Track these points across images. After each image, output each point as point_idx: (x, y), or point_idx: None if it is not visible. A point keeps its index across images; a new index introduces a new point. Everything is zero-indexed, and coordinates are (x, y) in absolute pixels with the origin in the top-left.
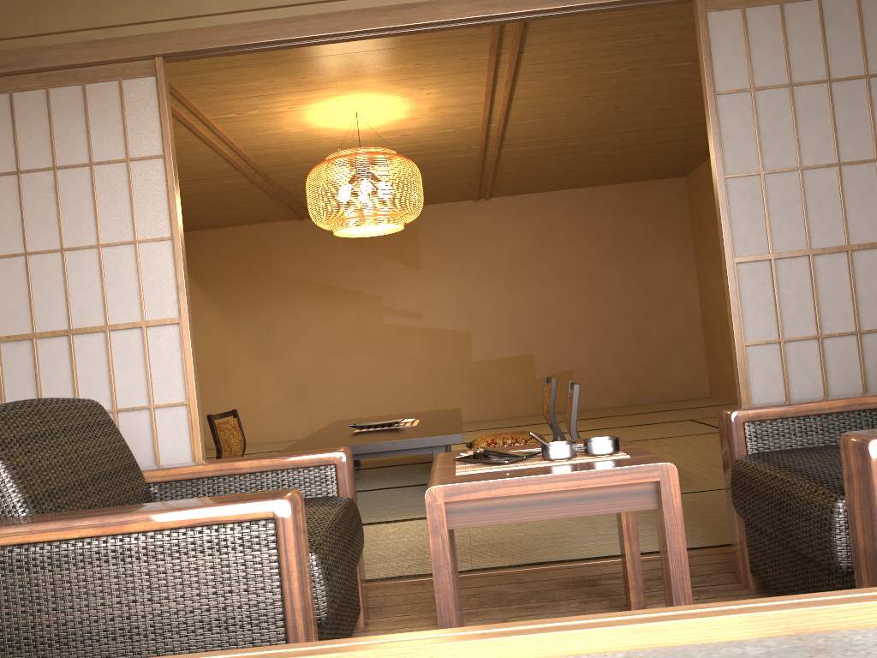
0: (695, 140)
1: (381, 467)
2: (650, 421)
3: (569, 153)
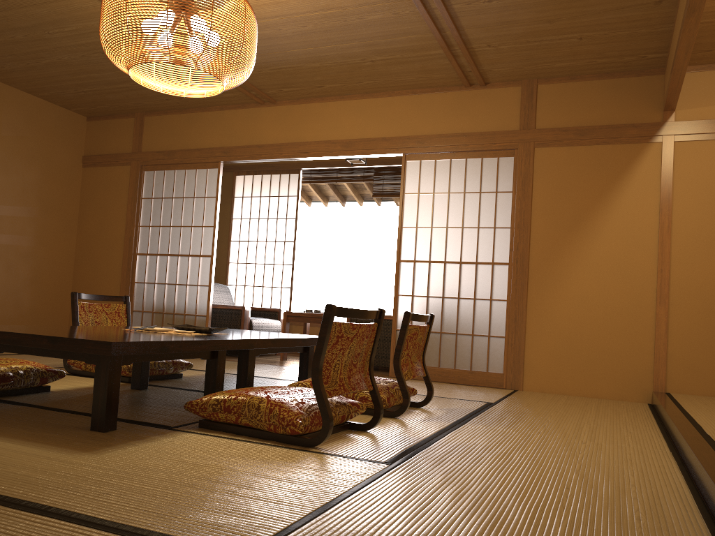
0: None
1: None
2: None
3: None
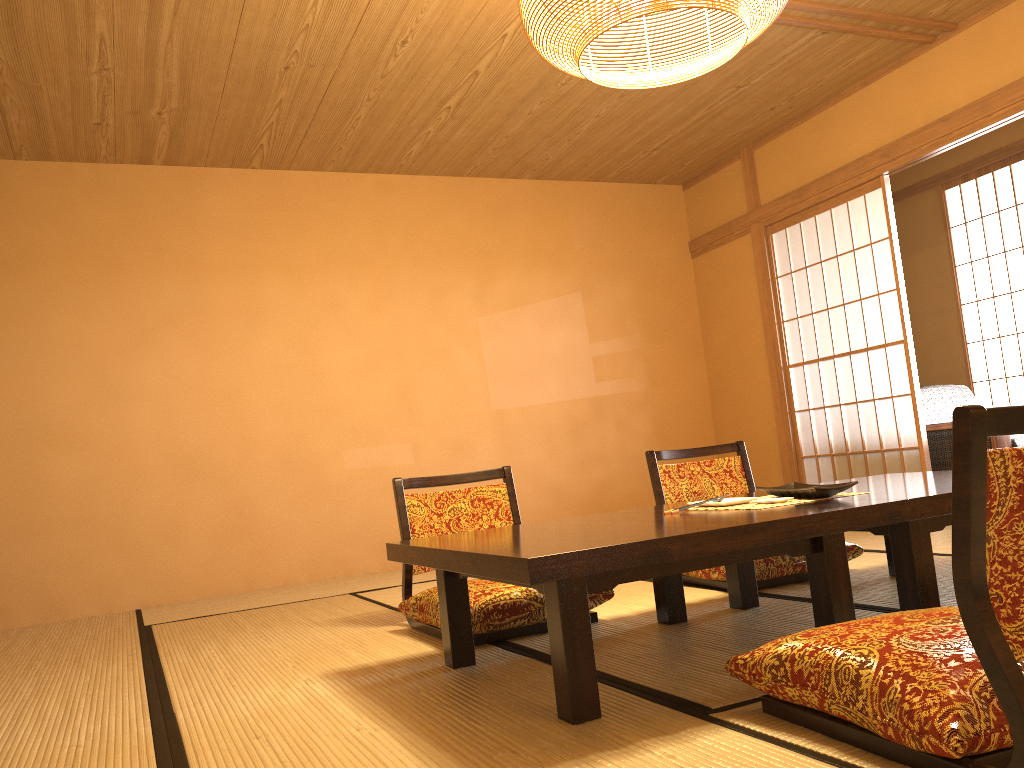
0: (24, 133)
1: (610, 681)
2: (83, 644)
3: (6, 18)
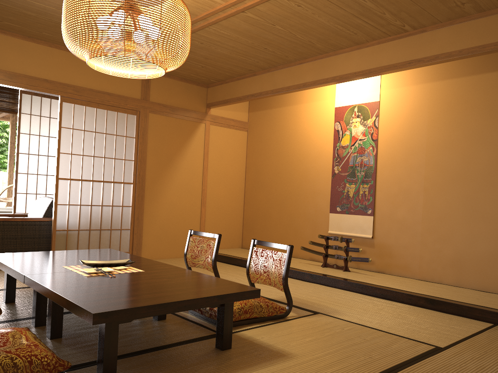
0: None
1: (172, 345)
2: None
3: None
